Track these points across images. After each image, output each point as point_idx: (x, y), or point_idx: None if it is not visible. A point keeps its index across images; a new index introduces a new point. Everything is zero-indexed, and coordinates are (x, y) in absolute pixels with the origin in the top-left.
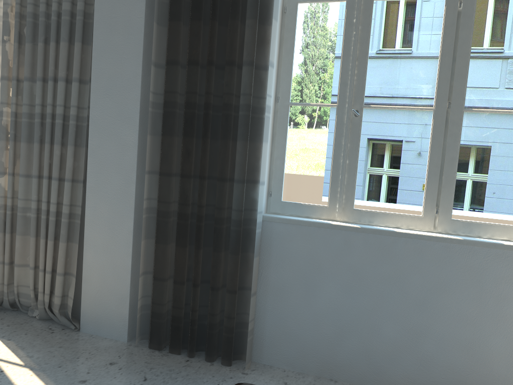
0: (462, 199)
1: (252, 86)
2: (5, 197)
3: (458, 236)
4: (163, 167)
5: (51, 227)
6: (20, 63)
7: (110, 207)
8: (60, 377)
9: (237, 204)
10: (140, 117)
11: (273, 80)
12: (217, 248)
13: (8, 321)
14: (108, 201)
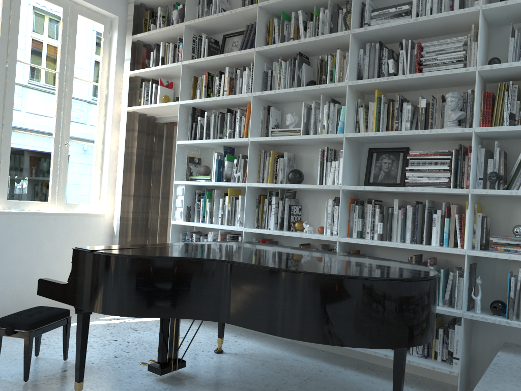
0: (13, 187)
1: None
2: None
3: (13, 210)
4: None
5: None
6: None
7: None
8: None
9: None
10: None
11: None
12: None
13: None
14: None
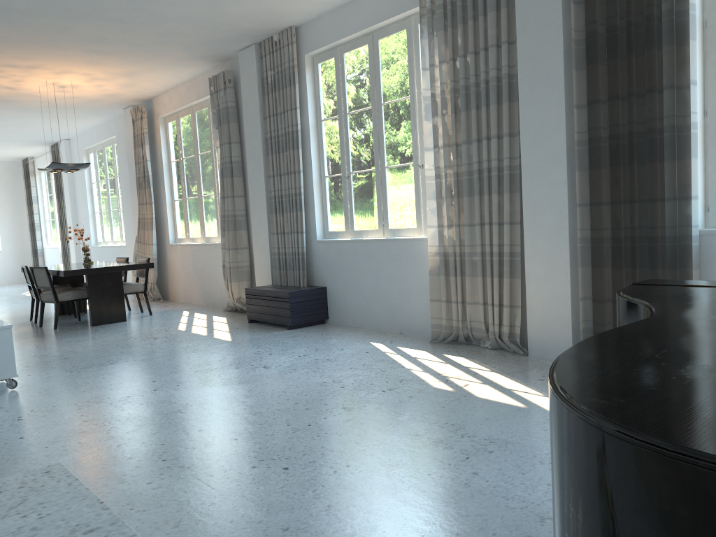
0: None
1: (675, 107)
2: (454, 246)
3: None
4: (593, 198)
5: (495, 266)
6: (456, 130)
7: (547, 241)
8: (521, 377)
9: (669, 221)
10: (566, 156)
11: (699, 96)
12: (653, 266)
13: (466, 350)
14: (544, 236)
